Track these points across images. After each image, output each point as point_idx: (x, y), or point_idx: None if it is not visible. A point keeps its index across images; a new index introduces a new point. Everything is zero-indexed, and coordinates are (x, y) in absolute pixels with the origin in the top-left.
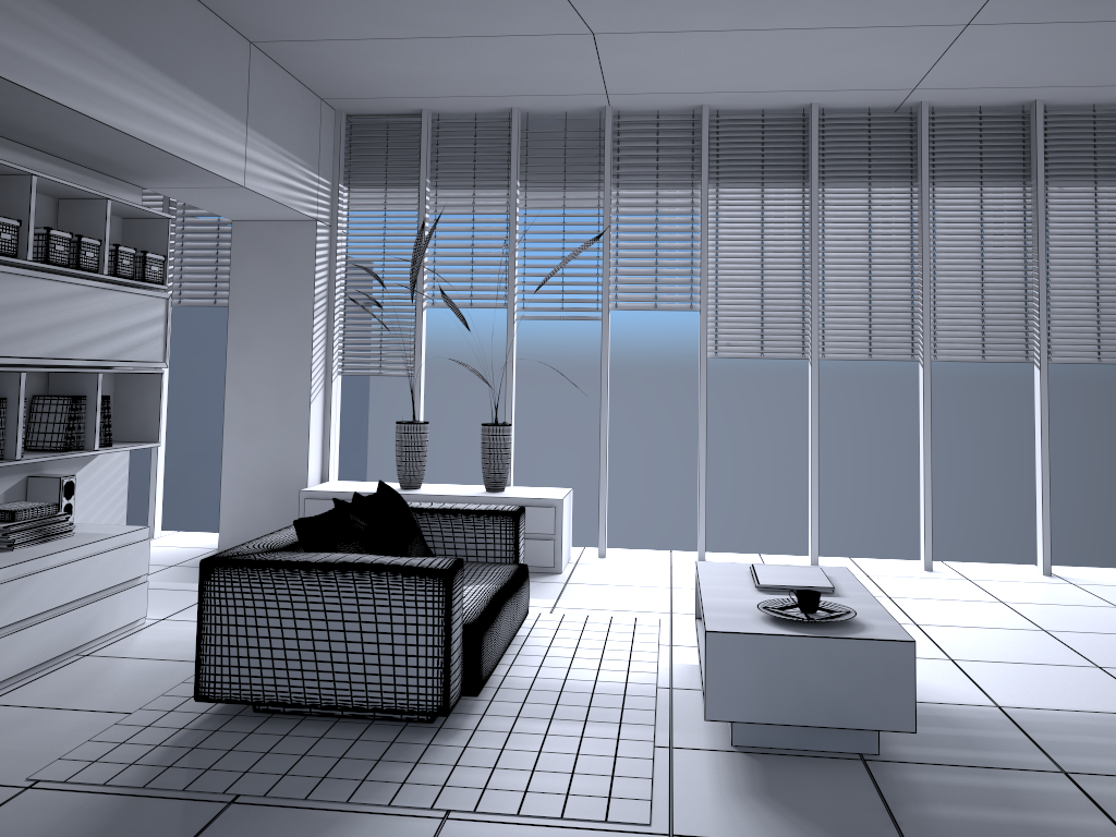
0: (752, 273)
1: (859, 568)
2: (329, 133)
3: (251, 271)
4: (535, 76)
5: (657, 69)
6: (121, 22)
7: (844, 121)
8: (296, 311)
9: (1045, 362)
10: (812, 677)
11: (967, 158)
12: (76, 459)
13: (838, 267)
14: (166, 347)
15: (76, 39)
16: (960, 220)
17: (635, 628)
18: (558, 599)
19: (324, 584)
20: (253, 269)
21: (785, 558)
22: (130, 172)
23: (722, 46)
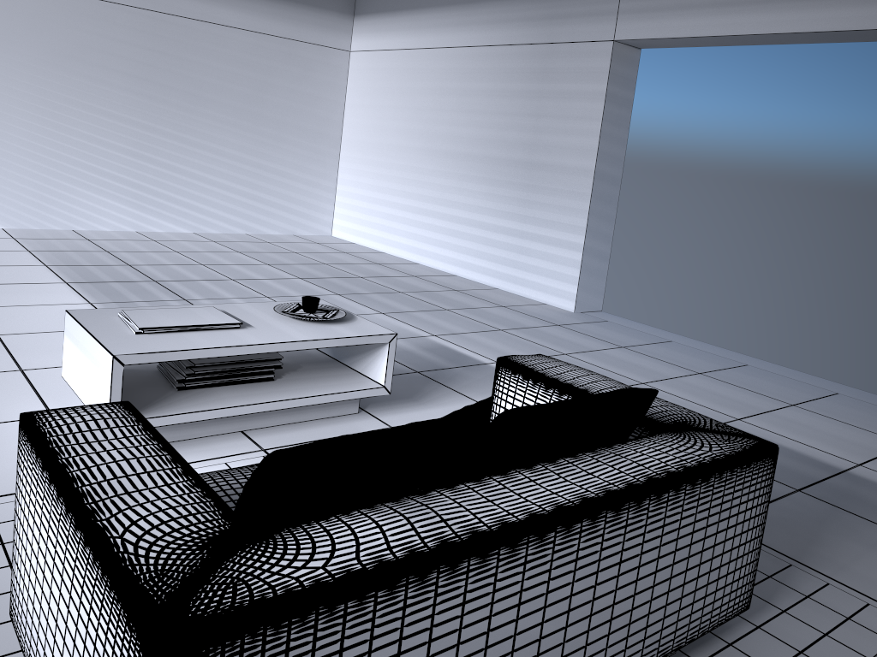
0: None
1: None
2: None
3: None
4: None
5: None
6: None
7: None
8: None
9: None
10: None
11: None
12: None
13: None
14: None
15: None
16: None
17: None
18: None
19: None
20: None
21: None
22: None
23: None
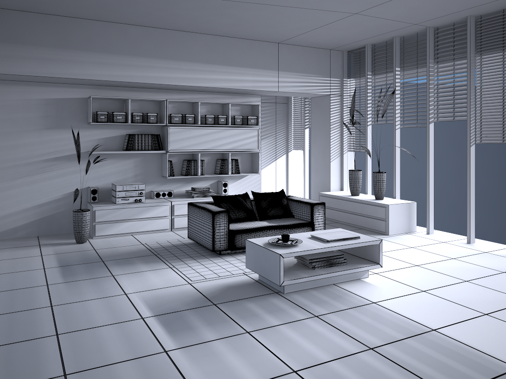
0: (497, 98)
1: None
2: (337, 60)
3: (315, 115)
4: (374, 27)
5: (409, 13)
6: (210, 57)
7: None
8: (326, 128)
9: None
10: (262, 260)
11: None
12: (237, 177)
13: None
14: (258, 144)
15: (192, 67)
16: None
17: None
18: None
19: (199, 212)
20: (315, 114)
21: None
22: (245, 92)
23: (411, 1)
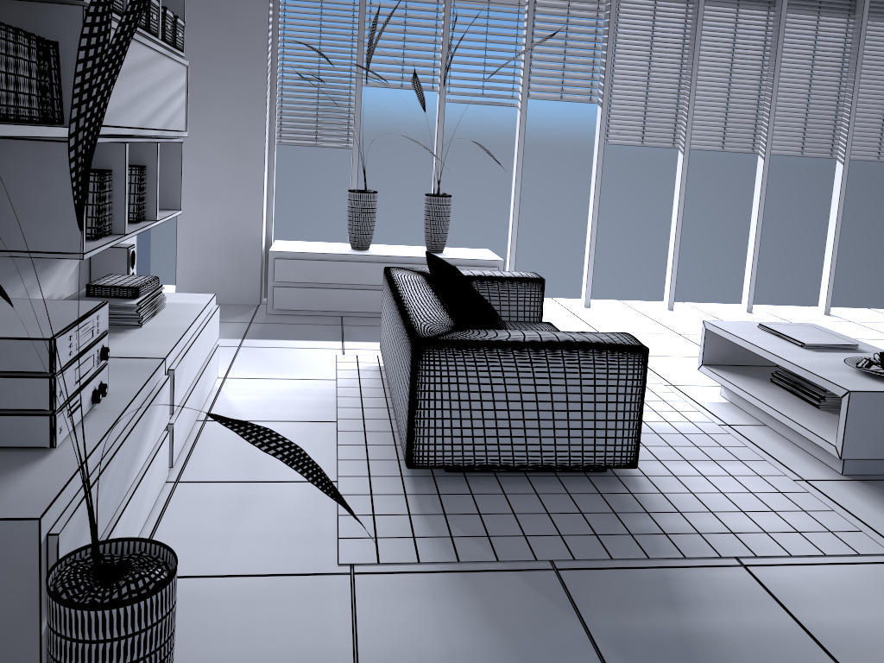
0: (641, 74)
1: (702, 311)
2: None
3: (202, 40)
4: None
5: None
6: None
7: None
8: (250, 82)
9: (848, 159)
10: None
11: None
12: None
13: (707, 74)
14: (187, 116)
15: None
16: (800, 42)
17: None
18: None
19: (535, 361)
20: (204, 38)
21: (641, 303)
22: None
23: None
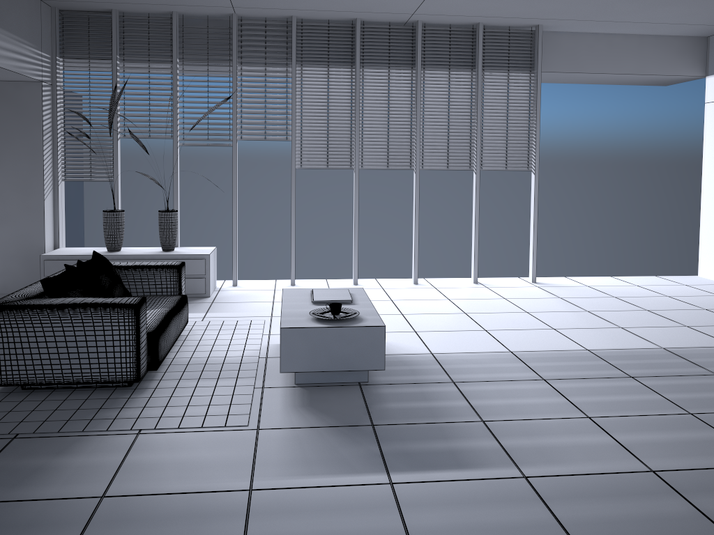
0: (322, 118)
1: (379, 284)
2: (48, 23)
3: None
4: None
5: None
6: None
7: (375, 29)
8: (31, 141)
9: (479, 170)
10: (334, 347)
11: (442, 54)
12: None
13: (371, 116)
14: None
15: None
16: (438, 90)
17: (250, 326)
18: (207, 313)
19: (62, 316)
20: None
21: (340, 281)
22: None
23: None
